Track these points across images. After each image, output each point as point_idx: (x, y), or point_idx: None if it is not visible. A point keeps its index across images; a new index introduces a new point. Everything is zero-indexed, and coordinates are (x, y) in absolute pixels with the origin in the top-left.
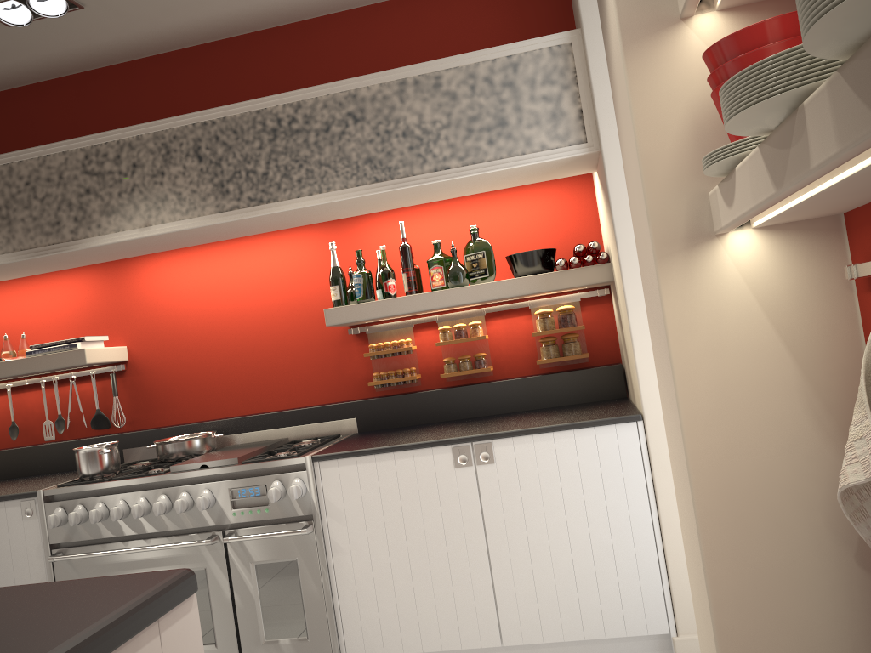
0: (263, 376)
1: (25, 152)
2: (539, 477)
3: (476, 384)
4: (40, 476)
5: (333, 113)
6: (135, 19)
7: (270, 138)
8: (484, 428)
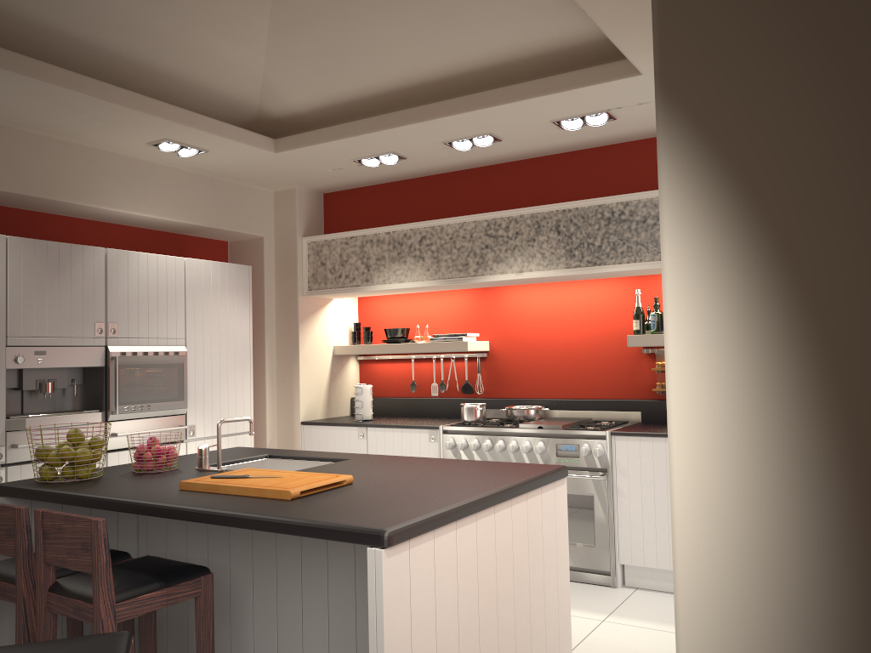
0: (578, 373)
1: (452, 219)
2: None
3: None
4: (429, 418)
5: (649, 211)
6: (528, 143)
7: (605, 223)
8: None
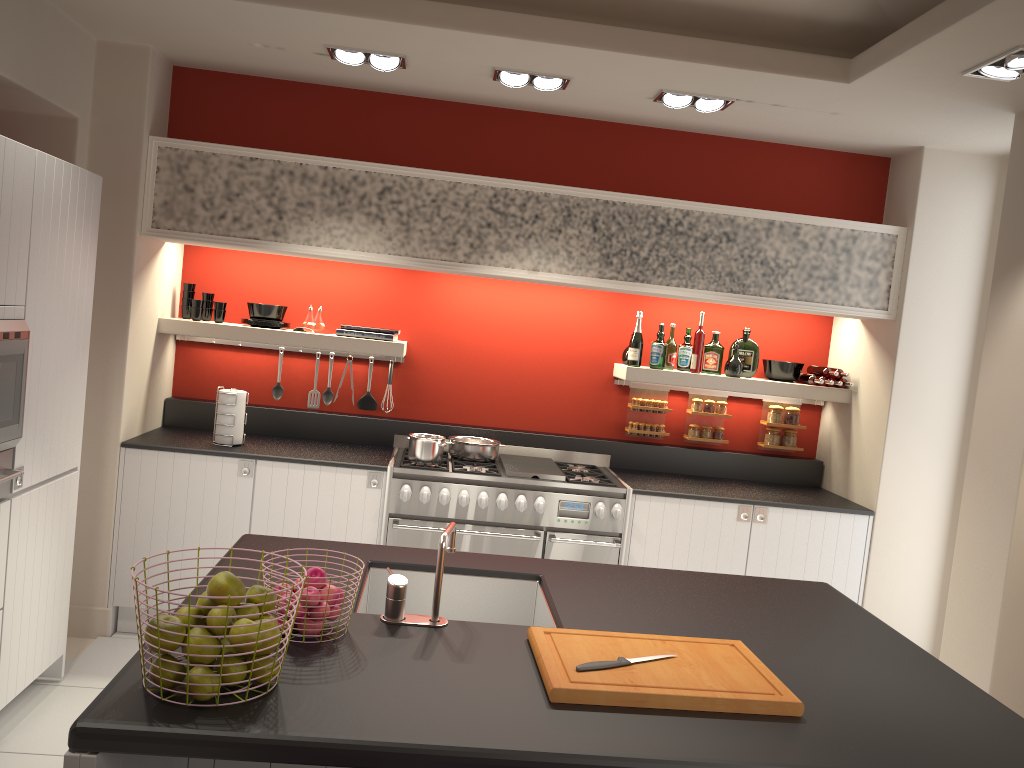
0: (528, 399)
1: (440, 174)
2: (794, 540)
3: (713, 451)
4: (317, 442)
5: (712, 228)
6: (580, 100)
7: (657, 231)
8: (748, 493)
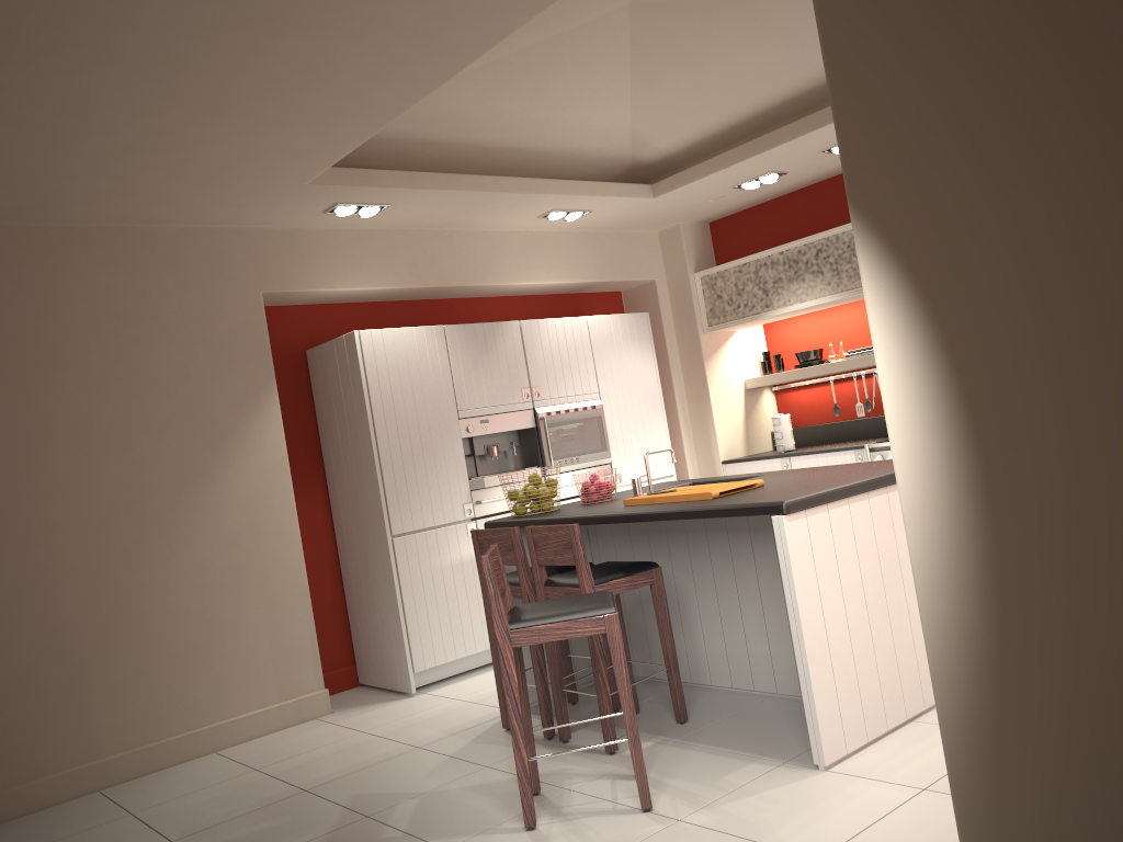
0: None
1: (846, 226)
2: None
3: None
4: (857, 440)
5: None
6: None
7: None
8: None
